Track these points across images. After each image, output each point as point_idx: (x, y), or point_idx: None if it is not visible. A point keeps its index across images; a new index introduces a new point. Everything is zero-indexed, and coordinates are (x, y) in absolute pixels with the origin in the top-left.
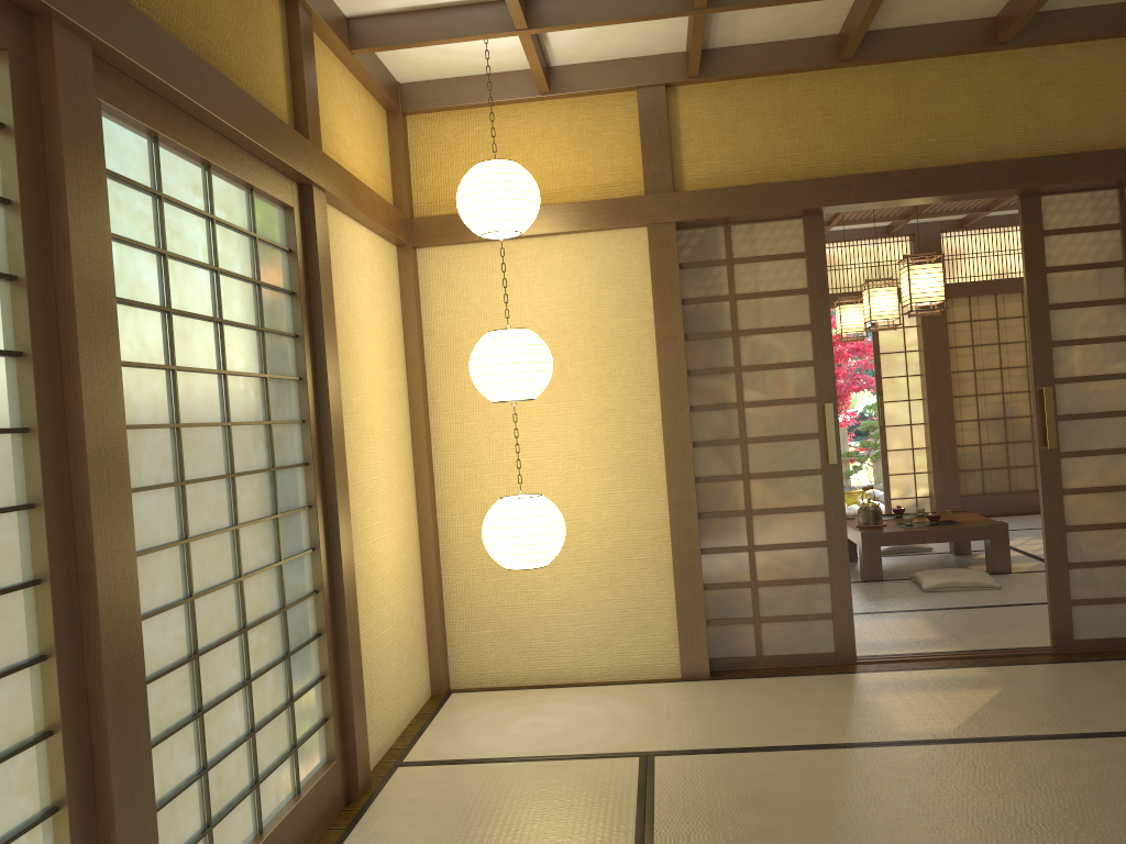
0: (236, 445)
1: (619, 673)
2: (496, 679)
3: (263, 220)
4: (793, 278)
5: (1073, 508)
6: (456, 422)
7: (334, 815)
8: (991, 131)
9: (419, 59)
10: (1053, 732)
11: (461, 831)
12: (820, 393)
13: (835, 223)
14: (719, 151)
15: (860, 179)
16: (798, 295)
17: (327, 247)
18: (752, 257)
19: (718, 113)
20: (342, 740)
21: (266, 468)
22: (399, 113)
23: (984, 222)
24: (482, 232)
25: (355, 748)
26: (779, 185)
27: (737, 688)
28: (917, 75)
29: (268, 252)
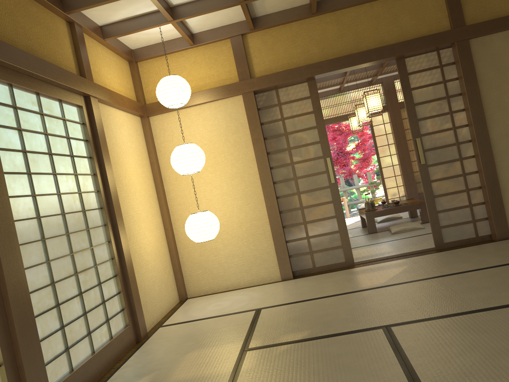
0: (65, 202)
1: (256, 281)
2: (206, 291)
3: (68, 112)
4: (306, 107)
5: (436, 187)
6: (175, 187)
7: (131, 347)
8: (379, 34)
9: (137, 38)
10: (422, 278)
11: (178, 345)
12: (324, 154)
13: (345, 82)
14: (267, 58)
15: (326, 62)
16: (310, 114)
17: (100, 120)
18: (288, 101)
19: (265, 43)
20: (131, 317)
21: (81, 210)
22: (134, 62)
23: None
24: (168, 106)
25: (138, 320)
26: (293, 69)
27: (302, 280)
28: (345, 15)
29: (72, 125)
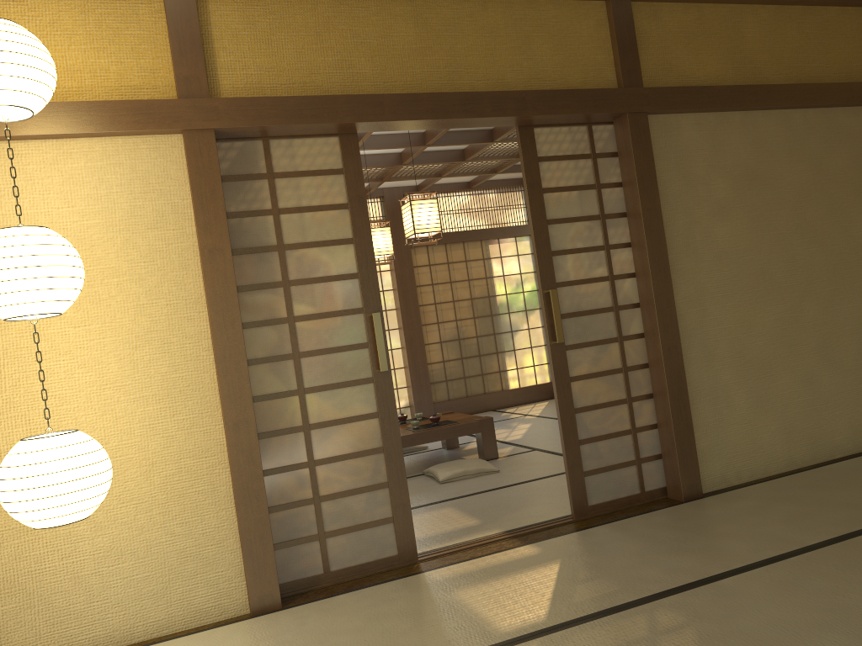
0: None
1: (180, 622)
2: None
3: None
4: (334, 193)
5: (578, 392)
6: None
7: None
8: (495, 66)
9: None
10: (631, 598)
11: None
12: (367, 304)
13: None
14: (255, 61)
15: (392, 98)
16: (340, 209)
17: None
18: (293, 172)
19: (252, 24)
20: None
21: None
22: None
23: (434, 188)
24: None
25: None
26: (318, 98)
27: (315, 613)
28: (432, 10)
29: None
